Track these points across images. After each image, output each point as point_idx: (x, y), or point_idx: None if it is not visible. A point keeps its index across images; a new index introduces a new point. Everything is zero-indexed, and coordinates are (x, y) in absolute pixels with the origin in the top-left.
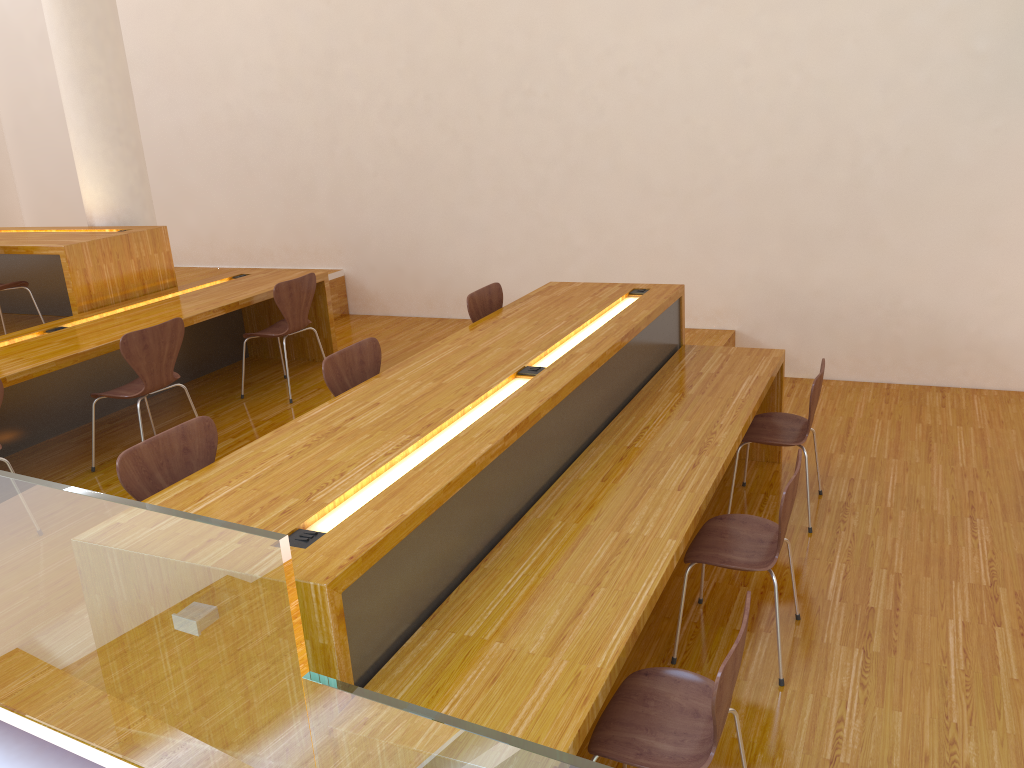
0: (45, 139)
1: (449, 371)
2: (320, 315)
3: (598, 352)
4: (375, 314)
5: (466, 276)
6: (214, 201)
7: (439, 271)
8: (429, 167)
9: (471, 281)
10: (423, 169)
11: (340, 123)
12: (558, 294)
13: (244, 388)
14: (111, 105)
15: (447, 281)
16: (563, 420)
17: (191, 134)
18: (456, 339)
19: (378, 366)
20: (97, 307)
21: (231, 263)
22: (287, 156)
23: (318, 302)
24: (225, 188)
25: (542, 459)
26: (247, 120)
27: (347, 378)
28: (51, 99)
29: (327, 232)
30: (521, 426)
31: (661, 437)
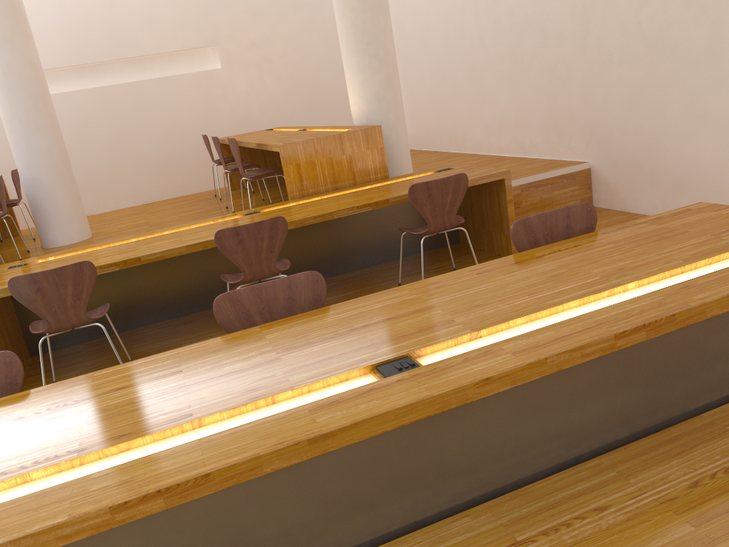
0: (411, 55)
1: (323, 338)
2: (502, 212)
3: (528, 357)
4: (614, 208)
5: (704, 175)
6: (500, 98)
7: (676, 168)
8: (672, 50)
9: (709, 181)
10: (666, 53)
11: (592, 12)
12: (673, 225)
13: (414, 275)
14: (362, 23)
15: (683, 180)
16: (372, 470)
17: (487, 40)
18: (430, 283)
19: (318, 305)
20: (308, 195)
21: (510, 152)
22: (550, 52)
23: (500, 199)
24: (507, 86)
25: (287, 531)
26: (523, 21)
27: (260, 317)
28: (414, 23)
29: (578, 125)
30: (181, 489)
31: (594, 546)
